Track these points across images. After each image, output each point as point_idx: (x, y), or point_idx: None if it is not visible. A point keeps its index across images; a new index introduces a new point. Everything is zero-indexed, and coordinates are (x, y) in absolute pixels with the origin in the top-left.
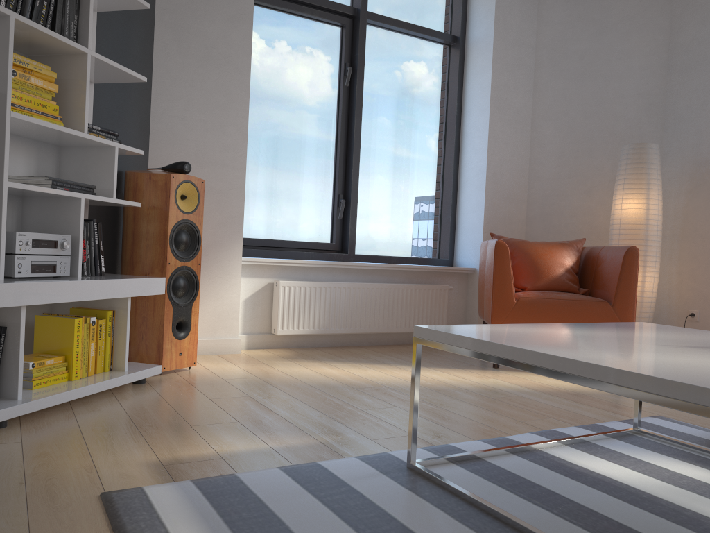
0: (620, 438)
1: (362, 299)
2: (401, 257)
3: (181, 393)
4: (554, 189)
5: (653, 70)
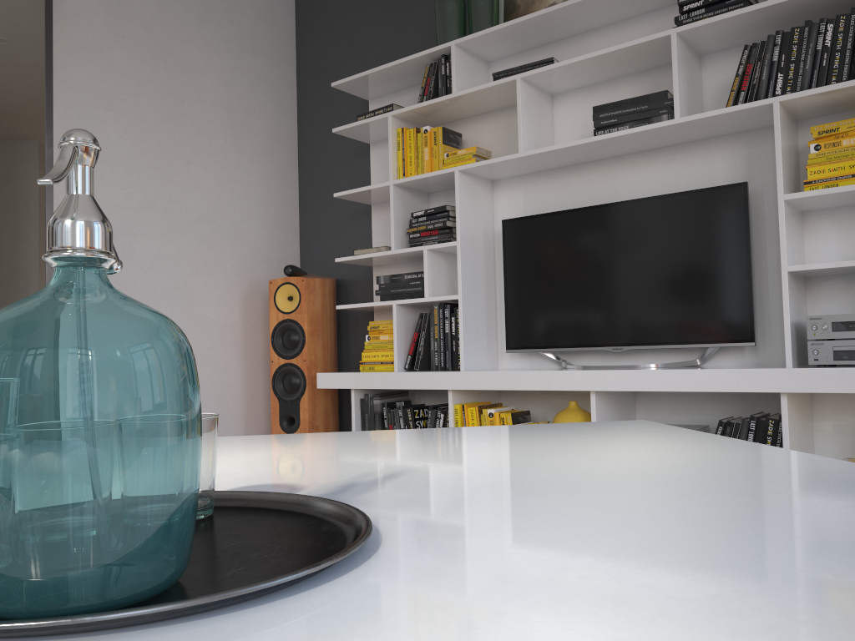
0: None
1: None
2: None
3: None
4: None
5: None
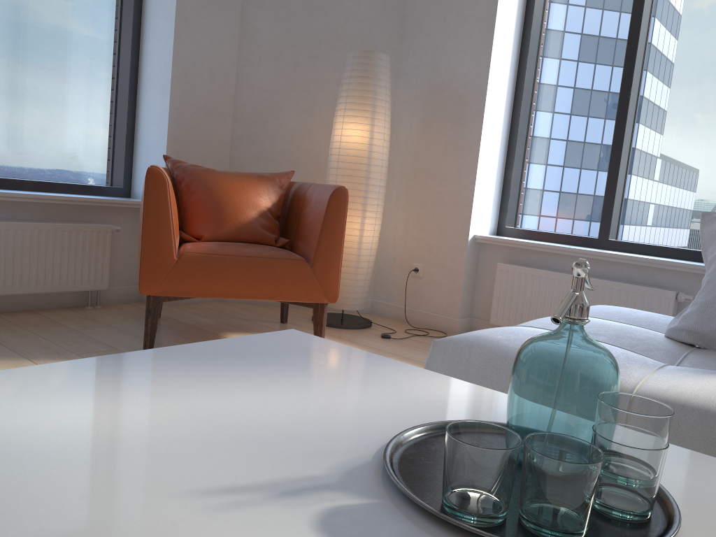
0: None
1: None
2: (43, 181)
3: None
4: (268, 103)
5: None
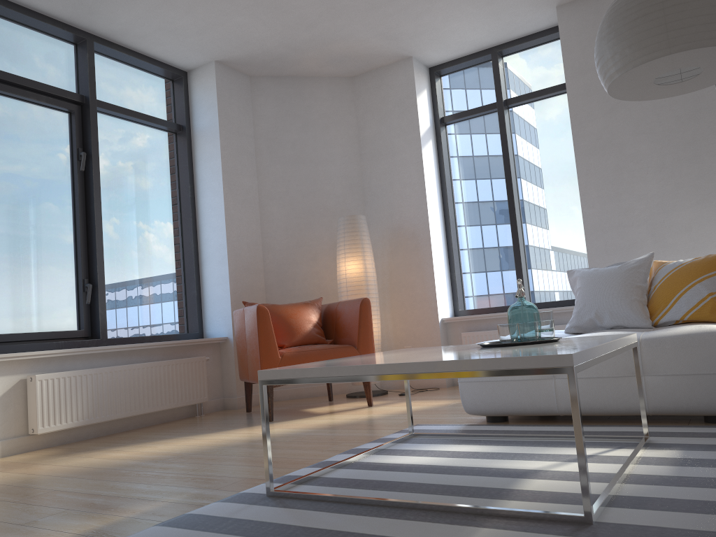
0: (404, 441)
1: (126, 381)
2: (154, 335)
3: None
4: (286, 258)
5: (350, 157)
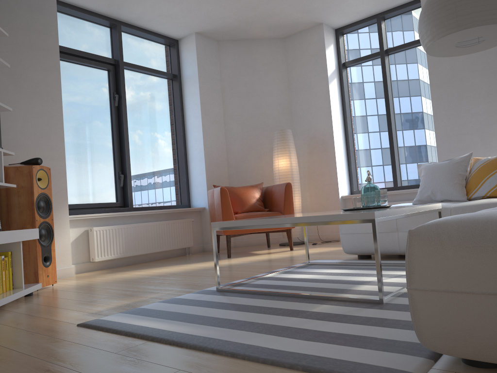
0: (302, 268)
1: (144, 233)
2: (161, 206)
3: (63, 294)
4: (241, 157)
5: (282, 91)
